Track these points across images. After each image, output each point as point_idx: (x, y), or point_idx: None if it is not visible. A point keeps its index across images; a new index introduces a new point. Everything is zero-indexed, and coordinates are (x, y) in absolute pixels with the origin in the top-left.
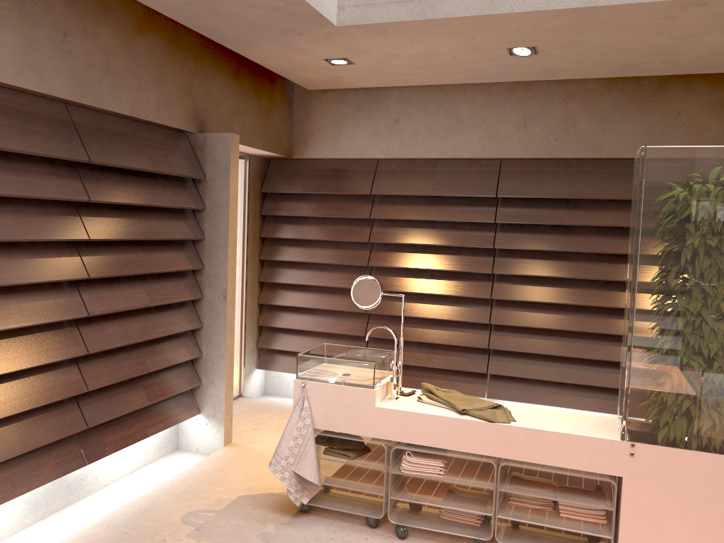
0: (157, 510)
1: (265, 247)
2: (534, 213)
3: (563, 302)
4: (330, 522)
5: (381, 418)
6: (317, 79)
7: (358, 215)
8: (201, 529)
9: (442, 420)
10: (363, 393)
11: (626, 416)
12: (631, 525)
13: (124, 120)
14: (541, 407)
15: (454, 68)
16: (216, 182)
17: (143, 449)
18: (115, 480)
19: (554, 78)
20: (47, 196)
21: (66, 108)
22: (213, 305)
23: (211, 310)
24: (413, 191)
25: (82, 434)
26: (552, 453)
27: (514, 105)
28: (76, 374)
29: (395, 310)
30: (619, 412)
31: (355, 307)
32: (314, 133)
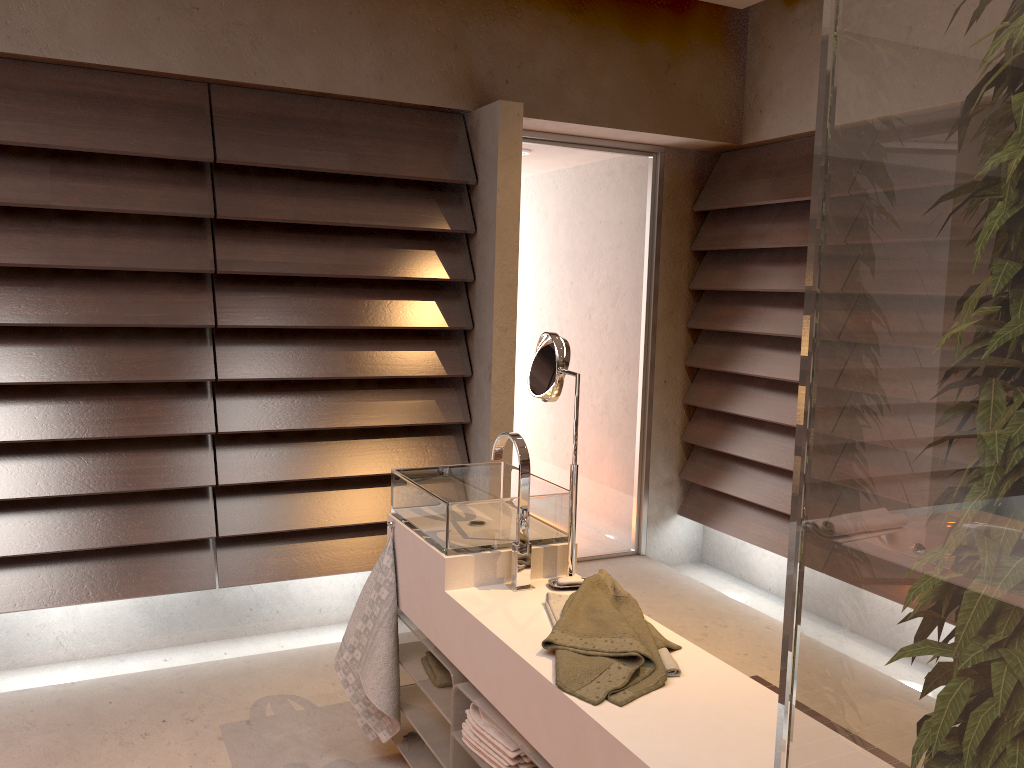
0: (257, 677)
1: (699, 306)
2: None
3: None
4: None
5: (449, 617)
6: None
7: None
8: (252, 723)
9: (504, 652)
10: (435, 560)
11: None
12: None
13: (324, 101)
14: None
15: None
16: (486, 187)
17: None
18: (316, 625)
19: None
20: (135, 210)
21: (210, 90)
22: (481, 387)
23: (479, 395)
24: None
25: (225, 544)
26: None
27: None
28: (206, 459)
29: None
30: None
31: None
32: (774, 91)
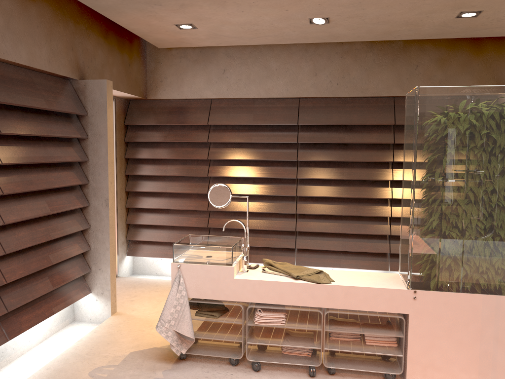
0: (68, 370)
1: (129, 165)
2: (324, 136)
3: (345, 196)
4: (203, 365)
5: (238, 286)
6: (167, 40)
7: (199, 140)
8: None
9: (283, 284)
10: (225, 269)
11: (410, 272)
12: (415, 346)
13: (22, 69)
14: (332, 269)
15: (269, 33)
16: (96, 117)
17: (49, 323)
18: (28, 349)
19: (336, 41)
20: None
21: None
22: (98, 210)
23: (96, 214)
24: (238, 122)
25: (2, 317)
26: (361, 302)
27: (307, 60)
28: None
29: (229, 207)
30: (401, 270)
31: (199, 207)
32: (163, 80)
